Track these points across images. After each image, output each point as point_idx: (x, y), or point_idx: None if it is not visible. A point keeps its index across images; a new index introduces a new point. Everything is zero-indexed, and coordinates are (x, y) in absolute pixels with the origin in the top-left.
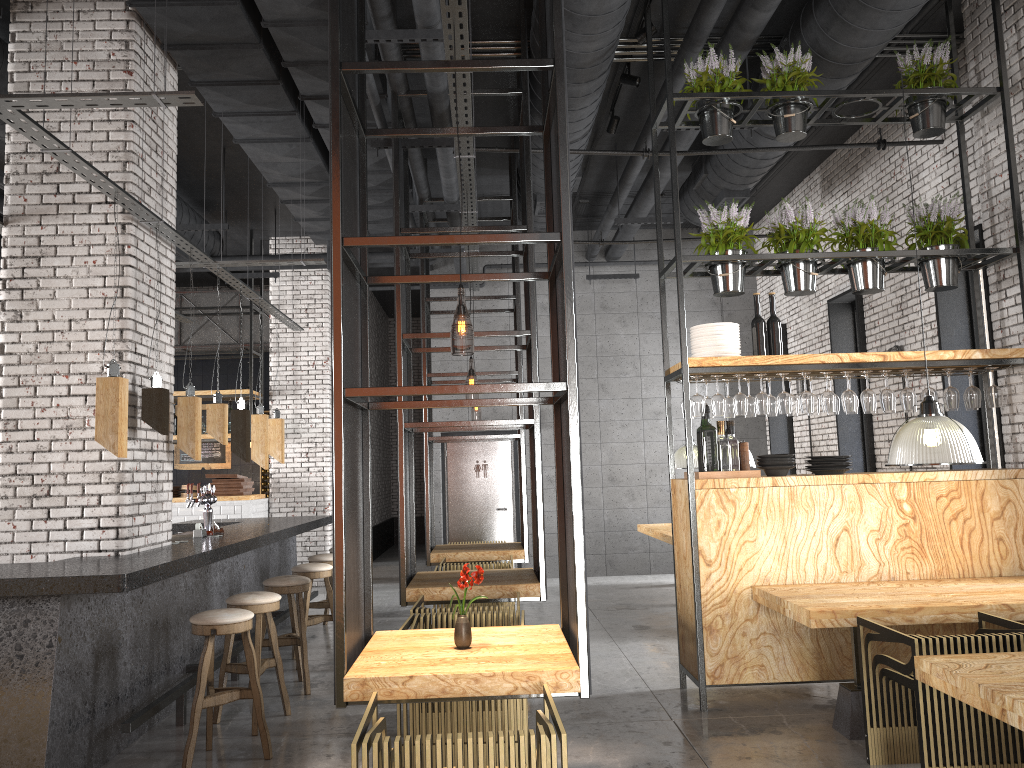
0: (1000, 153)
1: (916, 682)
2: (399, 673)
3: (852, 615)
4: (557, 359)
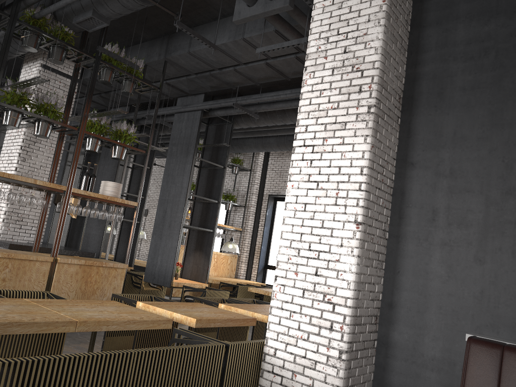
0: (243, 182)
1: (237, 293)
2: (182, 282)
3: (219, 281)
4: (191, 219)
